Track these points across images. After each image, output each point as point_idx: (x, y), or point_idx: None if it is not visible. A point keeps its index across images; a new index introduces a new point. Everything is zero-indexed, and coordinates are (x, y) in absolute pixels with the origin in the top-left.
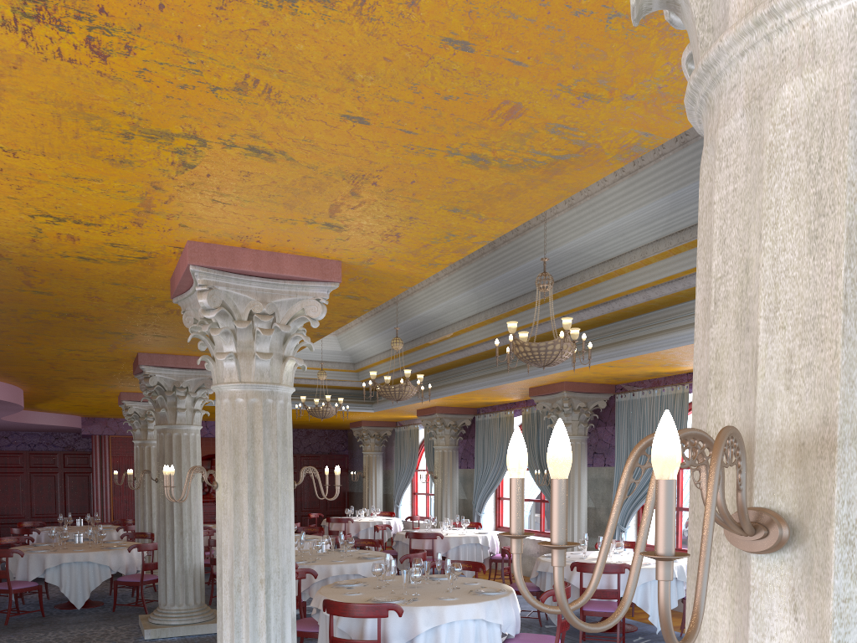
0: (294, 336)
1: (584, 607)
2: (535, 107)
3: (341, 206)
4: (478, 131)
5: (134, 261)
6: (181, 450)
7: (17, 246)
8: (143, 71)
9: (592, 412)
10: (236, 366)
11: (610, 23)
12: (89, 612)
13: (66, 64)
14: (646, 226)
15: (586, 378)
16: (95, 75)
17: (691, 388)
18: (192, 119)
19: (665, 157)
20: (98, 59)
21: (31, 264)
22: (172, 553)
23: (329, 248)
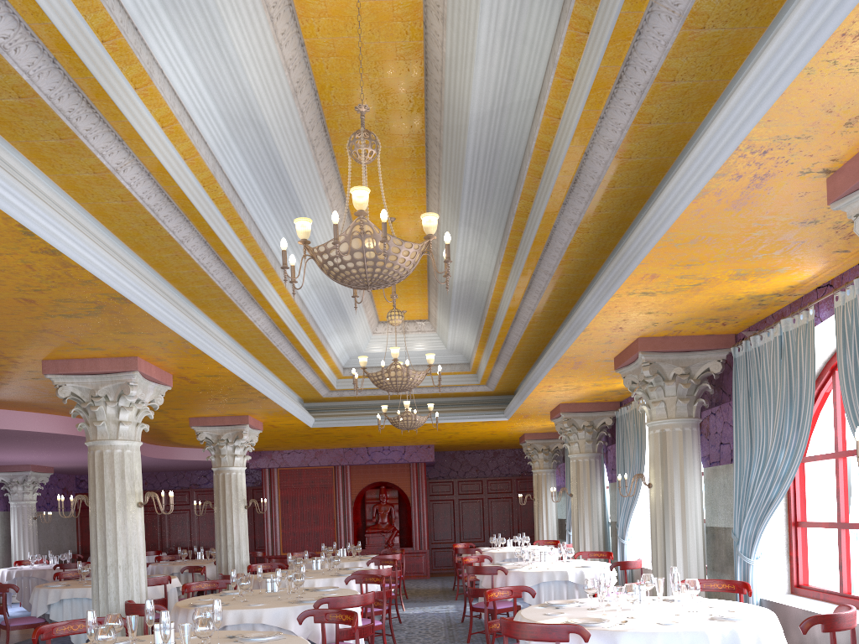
0: None
1: None
2: None
3: None
4: None
5: None
6: (103, 469)
7: None
8: None
9: (698, 380)
10: None
11: None
12: None
13: None
14: None
15: (658, 326)
16: None
17: (823, 312)
18: None
19: None
20: None
21: None
22: (98, 591)
23: None
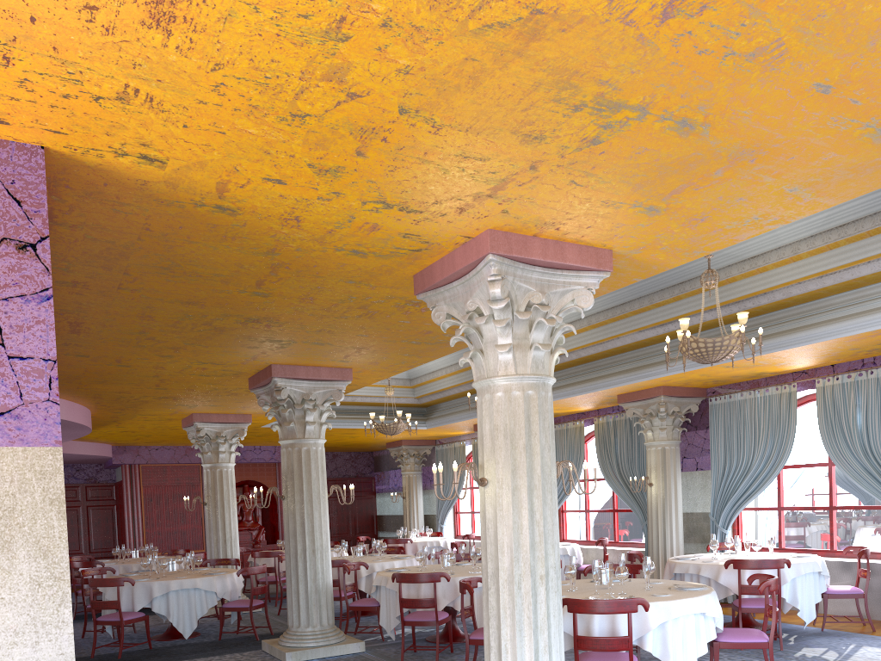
0: (563, 327)
1: (742, 604)
2: None
3: (689, 186)
4: None
5: (402, 254)
6: (310, 464)
7: (305, 239)
8: (684, 34)
9: (685, 416)
10: (513, 358)
11: None
12: (194, 642)
13: (619, 26)
14: (801, 222)
15: (687, 381)
16: (632, 39)
17: (798, 386)
18: (665, 88)
19: None
20: (656, 21)
21: (292, 259)
22: (305, 573)
23: (618, 235)
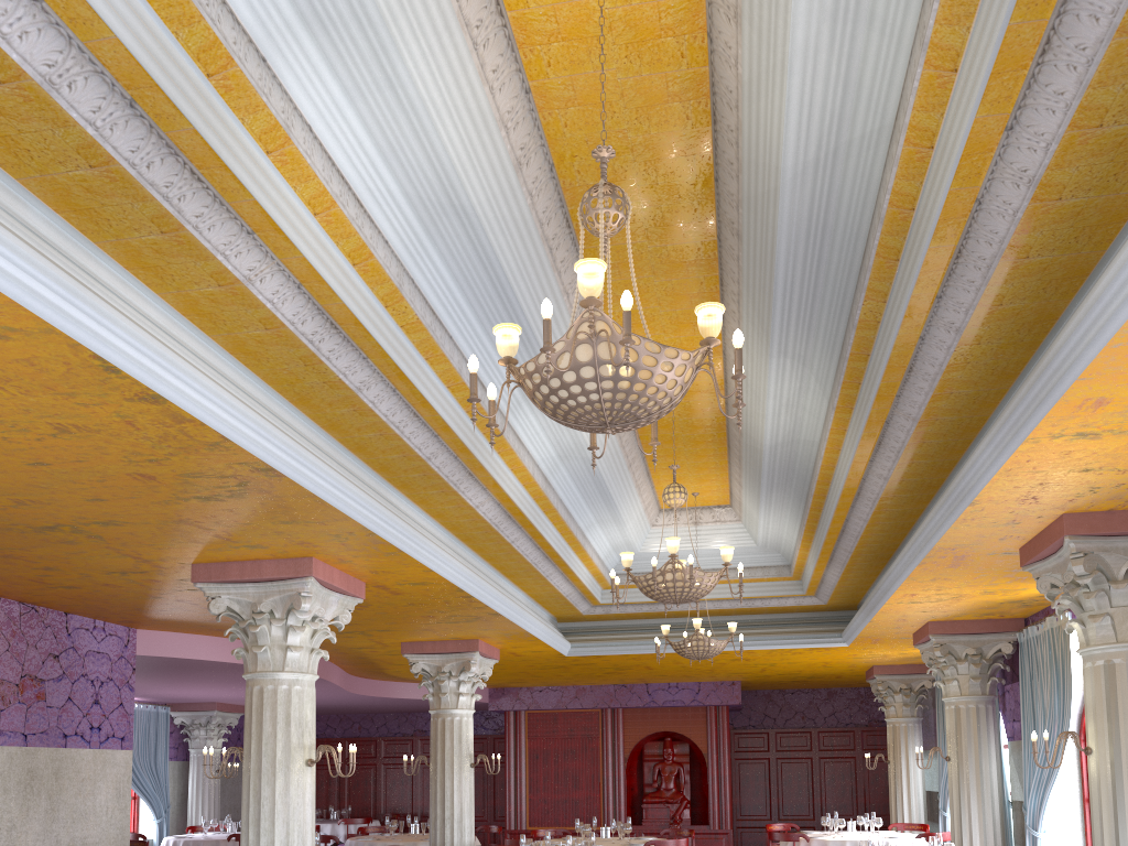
0: None
1: None
2: None
3: None
4: None
5: None
6: (262, 712)
7: None
8: None
9: None
10: None
11: None
12: None
13: None
14: None
15: (1100, 492)
16: None
17: None
18: None
19: None
20: None
21: None
22: None
23: None
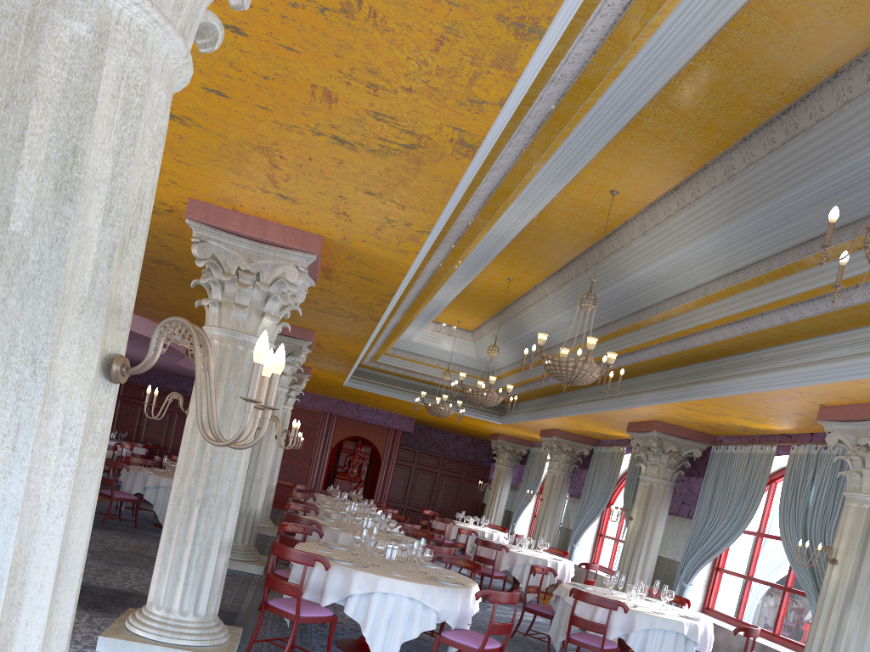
0: (273, 296)
1: (572, 635)
2: (341, 93)
3: (275, 177)
4: (317, 112)
5: (166, 213)
6: None
7: None
8: None
9: (683, 458)
10: (218, 312)
11: (327, 16)
12: None
13: None
14: (709, 262)
15: (675, 420)
16: None
17: (780, 450)
18: None
19: (716, 190)
20: None
21: None
22: None
23: (302, 220)
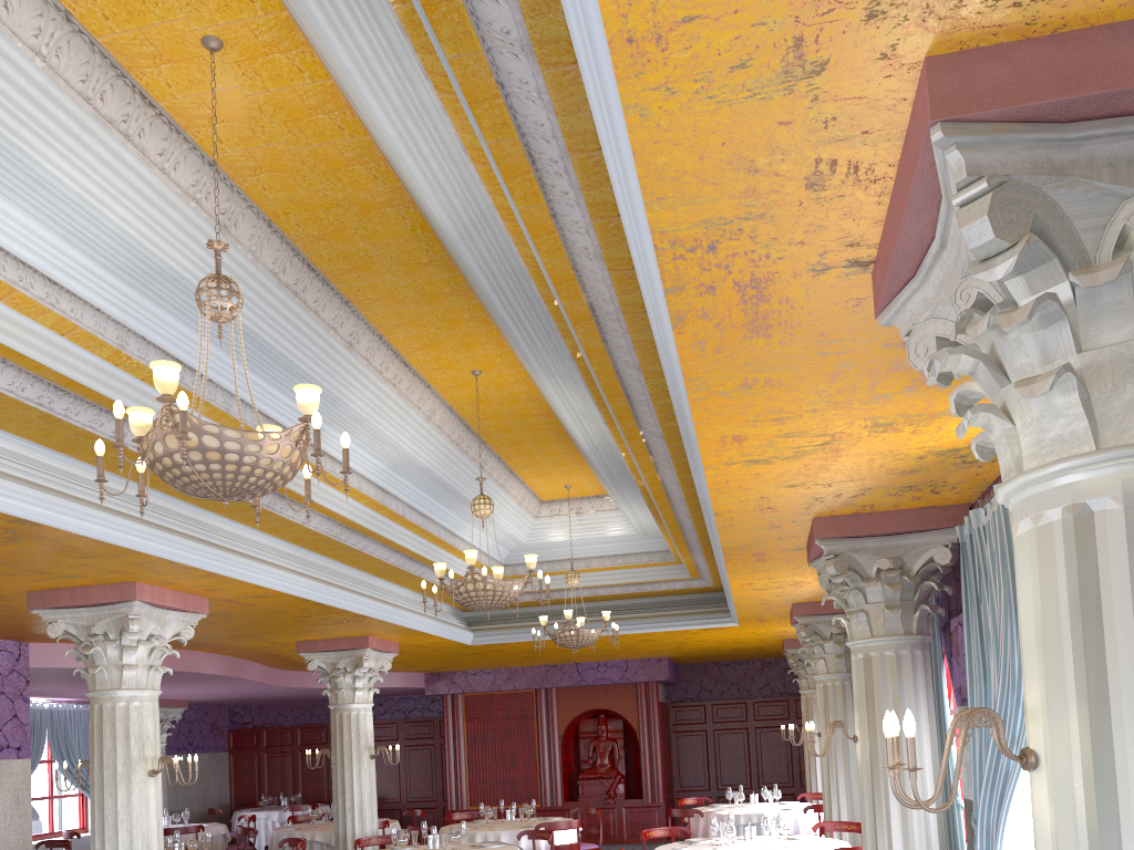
0: None
1: None
2: None
3: None
4: None
5: None
6: (102, 729)
7: None
8: None
9: (917, 577)
10: None
11: None
12: None
13: None
14: (413, 57)
15: (827, 501)
16: None
17: None
18: None
19: None
20: None
21: None
22: None
23: None
